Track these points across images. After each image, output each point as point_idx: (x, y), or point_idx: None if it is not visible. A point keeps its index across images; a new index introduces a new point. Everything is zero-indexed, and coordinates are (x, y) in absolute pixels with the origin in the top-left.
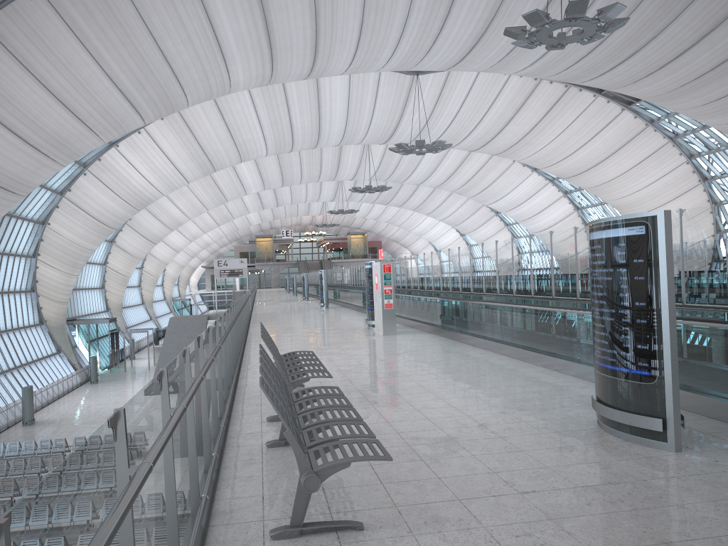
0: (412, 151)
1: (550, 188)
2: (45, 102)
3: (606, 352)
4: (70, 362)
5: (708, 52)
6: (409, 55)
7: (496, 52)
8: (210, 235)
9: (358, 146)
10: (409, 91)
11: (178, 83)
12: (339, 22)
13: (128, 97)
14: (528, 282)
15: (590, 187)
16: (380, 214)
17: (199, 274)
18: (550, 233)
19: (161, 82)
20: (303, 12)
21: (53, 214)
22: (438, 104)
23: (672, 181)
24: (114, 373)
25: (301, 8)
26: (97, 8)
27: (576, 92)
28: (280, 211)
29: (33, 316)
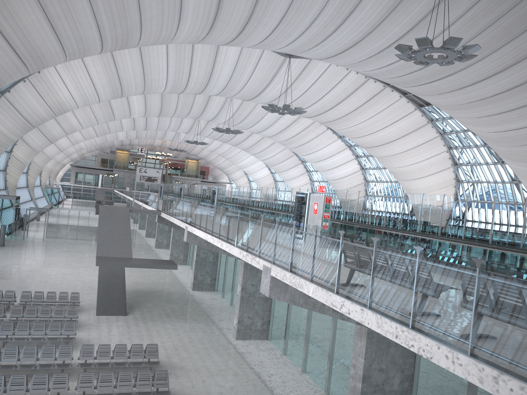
0: (278, 111)
1: (347, 151)
2: (39, 22)
3: None
4: None
5: (493, 84)
6: (303, 44)
7: (361, 55)
8: (85, 142)
9: (222, 98)
10: (280, 67)
11: (140, 29)
12: (269, 11)
13: (101, 32)
14: (435, 226)
15: (380, 156)
16: (216, 148)
17: (65, 170)
18: (467, 196)
19: (128, 26)
20: None
21: None
22: (296, 81)
23: (434, 162)
24: (14, 240)
25: None
26: None
27: (389, 91)
28: (142, 133)
29: None
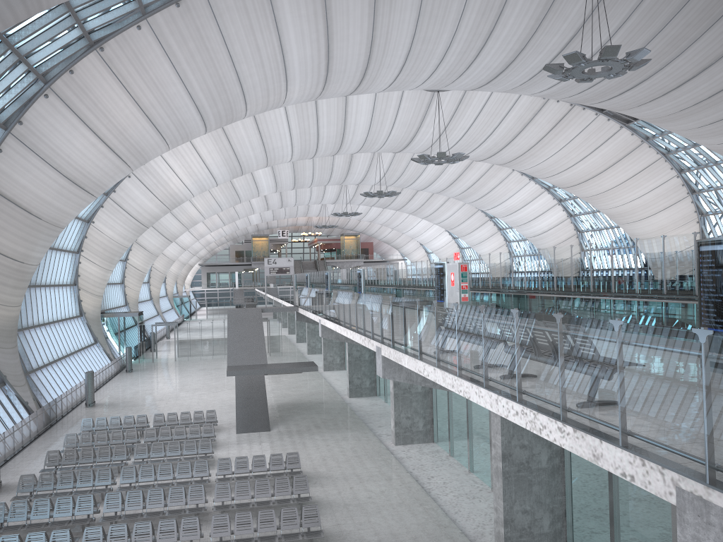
0: (432, 161)
1: (546, 196)
2: (134, 116)
3: (714, 321)
4: (105, 352)
5: (706, 82)
6: (443, 78)
7: (520, 77)
8: (212, 234)
9: (368, 153)
10: (429, 106)
11: (243, 100)
12: (390, 50)
13: (201, 111)
14: (587, 281)
15: (586, 196)
16: (376, 216)
17: (194, 272)
18: (611, 242)
19: (230, 99)
20: (361, 41)
21: (98, 213)
22: (453, 118)
23: (663, 193)
24: (142, 363)
25: (360, 38)
26: (191, 37)
27: (579, 110)
28: (280, 212)
29: (75, 308)
